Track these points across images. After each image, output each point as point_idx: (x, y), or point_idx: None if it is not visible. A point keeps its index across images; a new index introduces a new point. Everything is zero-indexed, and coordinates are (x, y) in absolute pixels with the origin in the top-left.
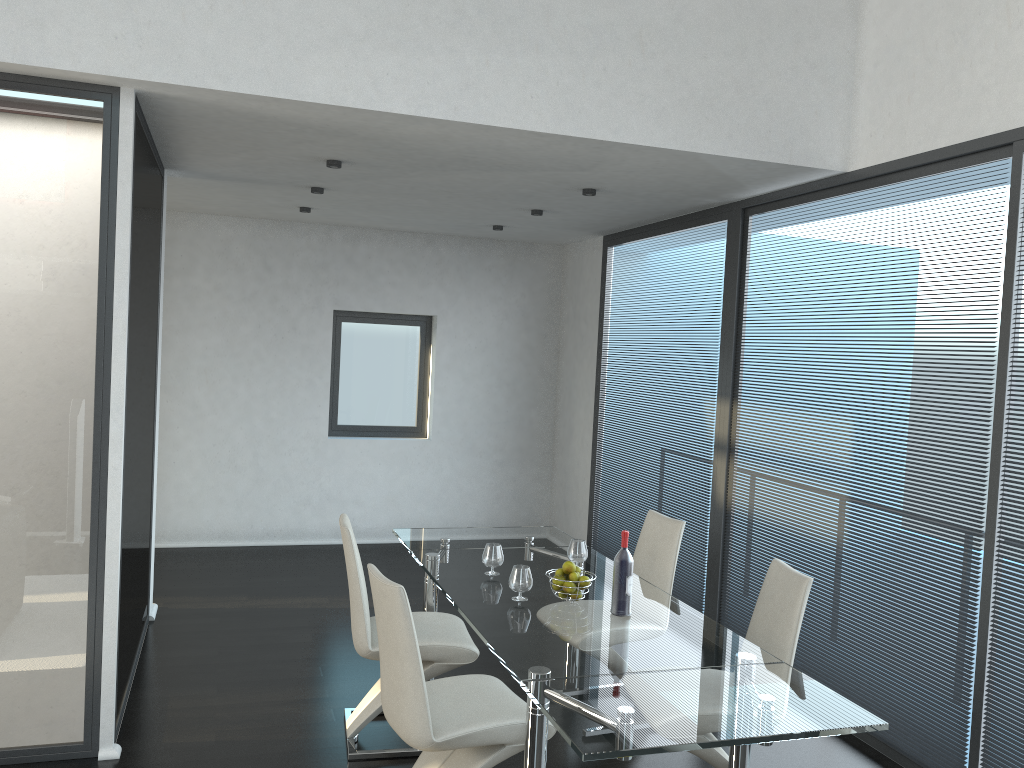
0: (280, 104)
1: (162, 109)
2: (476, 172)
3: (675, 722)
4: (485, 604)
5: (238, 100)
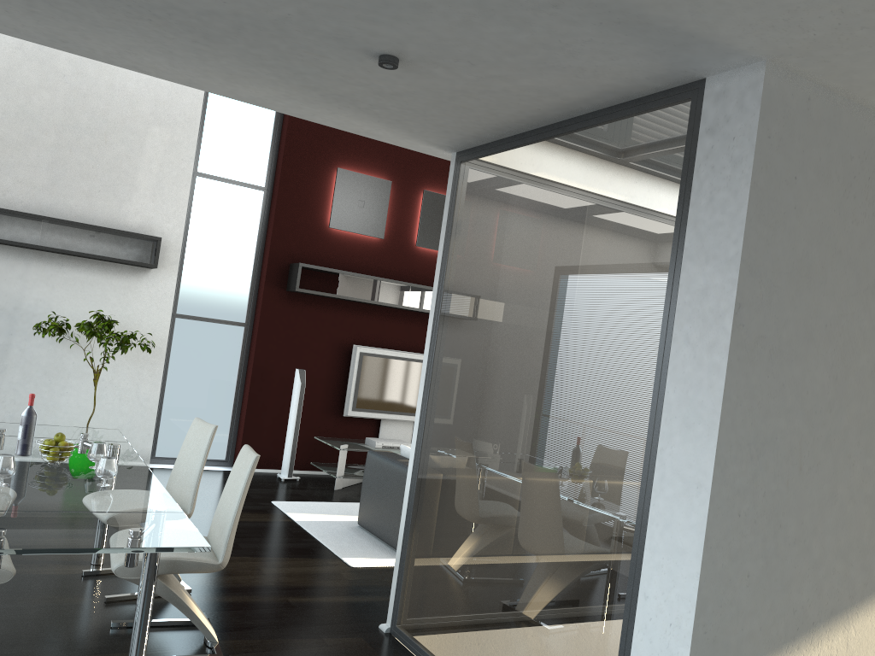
0: (358, 129)
1: (466, 141)
2: (185, 2)
3: (68, 429)
4: (127, 467)
5: (388, 136)
